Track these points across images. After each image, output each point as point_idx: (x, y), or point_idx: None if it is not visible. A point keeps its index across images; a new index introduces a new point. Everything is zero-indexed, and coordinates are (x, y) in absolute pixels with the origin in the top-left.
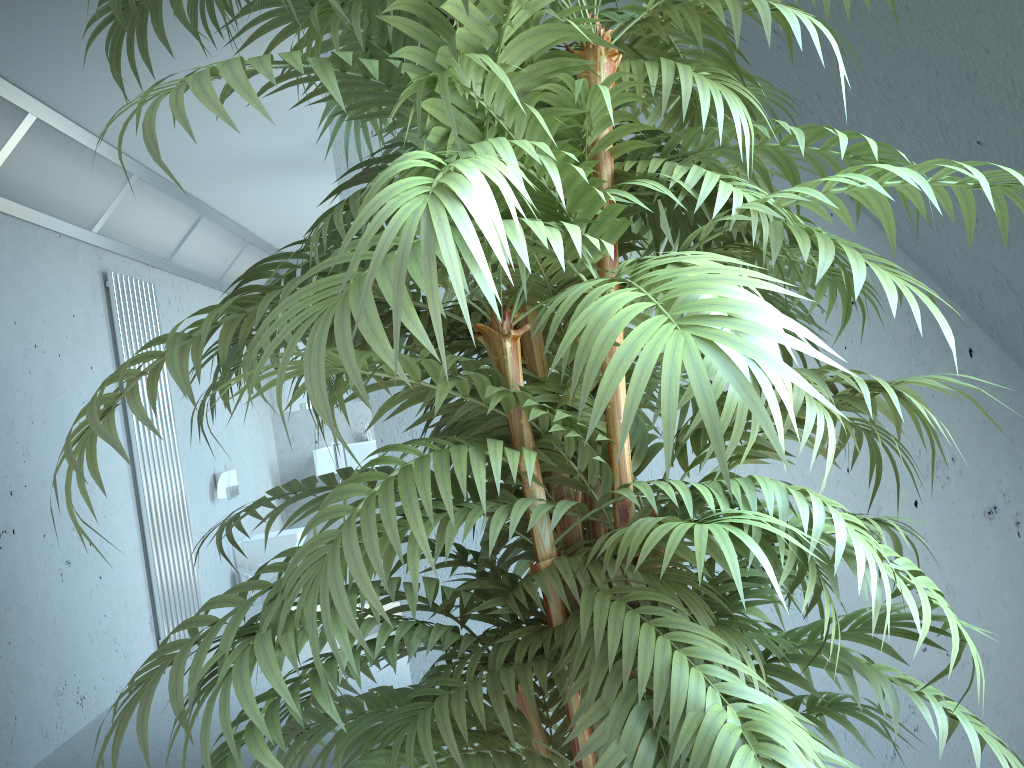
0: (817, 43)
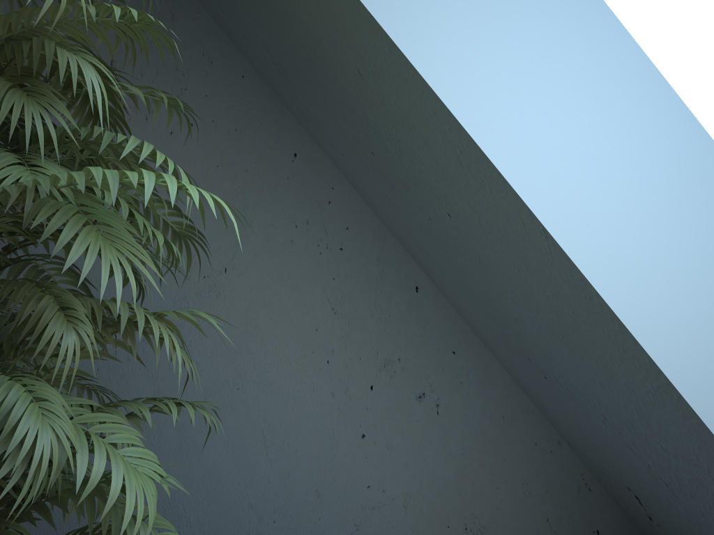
0: (75, 81)
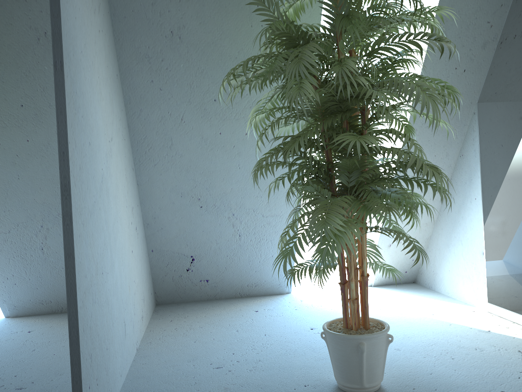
0: None
